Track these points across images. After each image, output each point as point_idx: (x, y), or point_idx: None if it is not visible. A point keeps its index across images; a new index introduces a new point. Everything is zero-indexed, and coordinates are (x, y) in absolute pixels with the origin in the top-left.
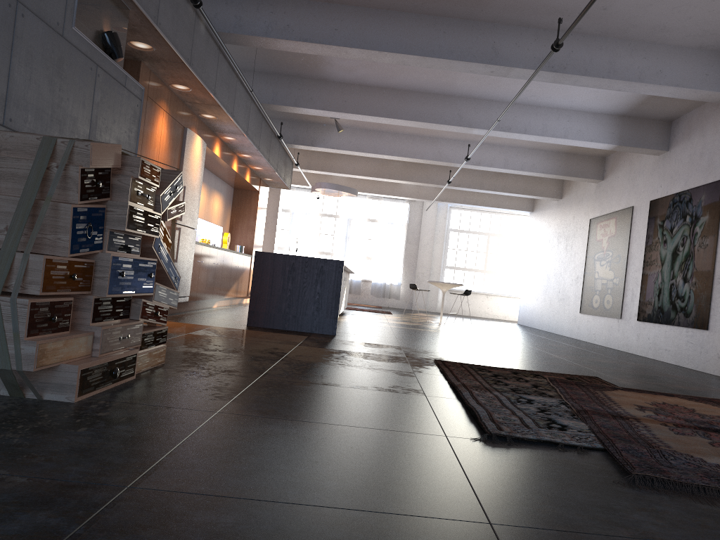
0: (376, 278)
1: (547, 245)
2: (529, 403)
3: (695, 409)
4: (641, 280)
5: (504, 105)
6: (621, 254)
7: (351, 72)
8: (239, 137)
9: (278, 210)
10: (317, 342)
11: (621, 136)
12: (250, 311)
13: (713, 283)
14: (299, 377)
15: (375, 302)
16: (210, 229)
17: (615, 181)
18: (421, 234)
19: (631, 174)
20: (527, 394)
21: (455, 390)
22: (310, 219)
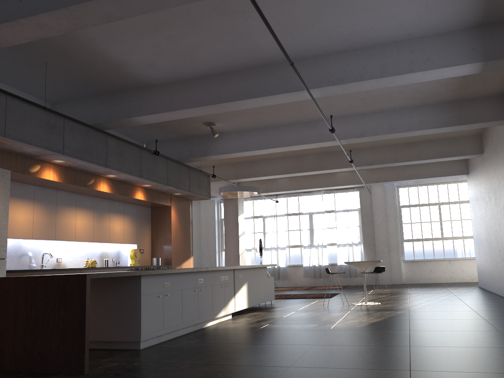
0: (341, 261)
1: (483, 203)
2: None
3: None
4: None
5: (331, 56)
6: None
7: (158, 68)
8: (60, 157)
9: (238, 218)
10: None
11: (485, 50)
12: None
13: None
14: None
15: (345, 282)
16: (127, 248)
17: None
18: (374, 215)
19: None
20: None
21: None
22: (278, 220)
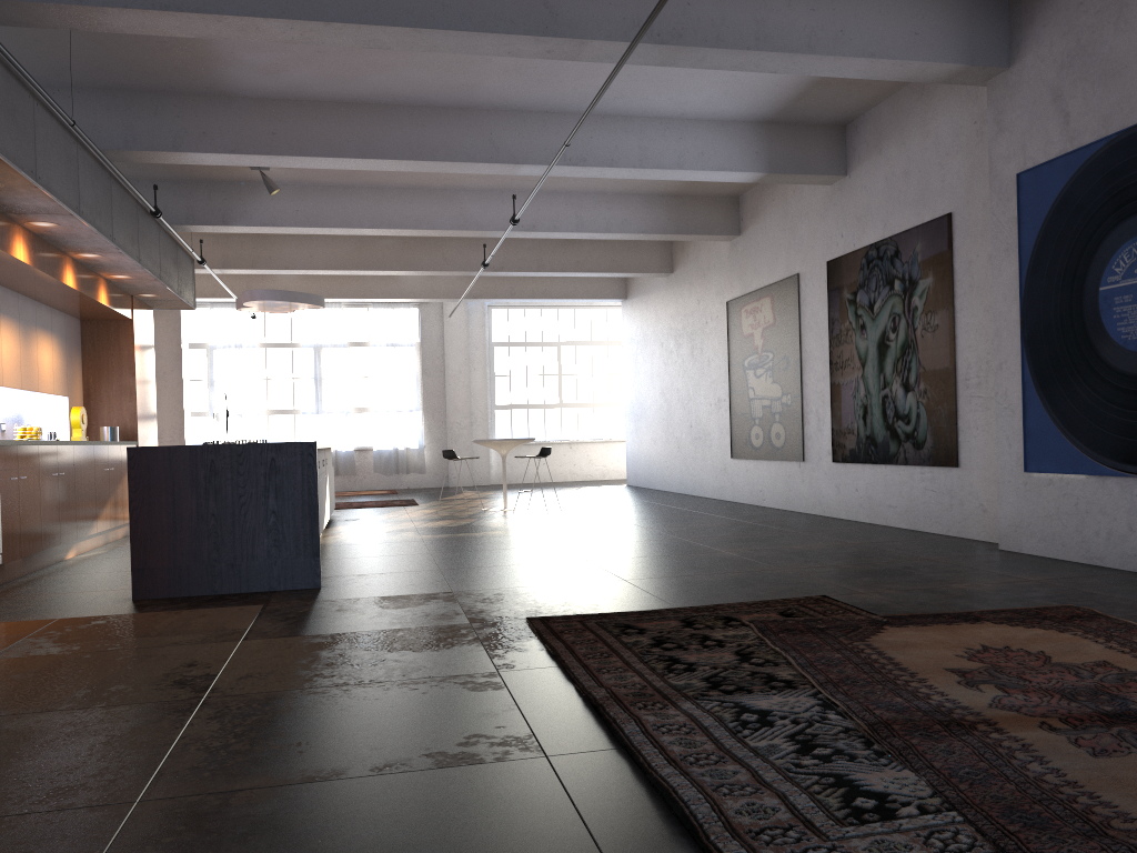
0: (380, 443)
1: (659, 352)
2: (765, 723)
3: (1045, 652)
4: (830, 395)
5: (569, 118)
6: (790, 354)
7: (278, 76)
8: (64, 220)
9: (181, 348)
10: (284, 618)
11: (770, 158)
12: (136, 570)
13: (957, 389)
14: (245, 765)
15: (385, 484)
16: (43, 404)
17: (761, 235)
18: (447, 357)
19: (787, 221)
20: (747, 692)
21: (602, 719)
22: (245, 356)
